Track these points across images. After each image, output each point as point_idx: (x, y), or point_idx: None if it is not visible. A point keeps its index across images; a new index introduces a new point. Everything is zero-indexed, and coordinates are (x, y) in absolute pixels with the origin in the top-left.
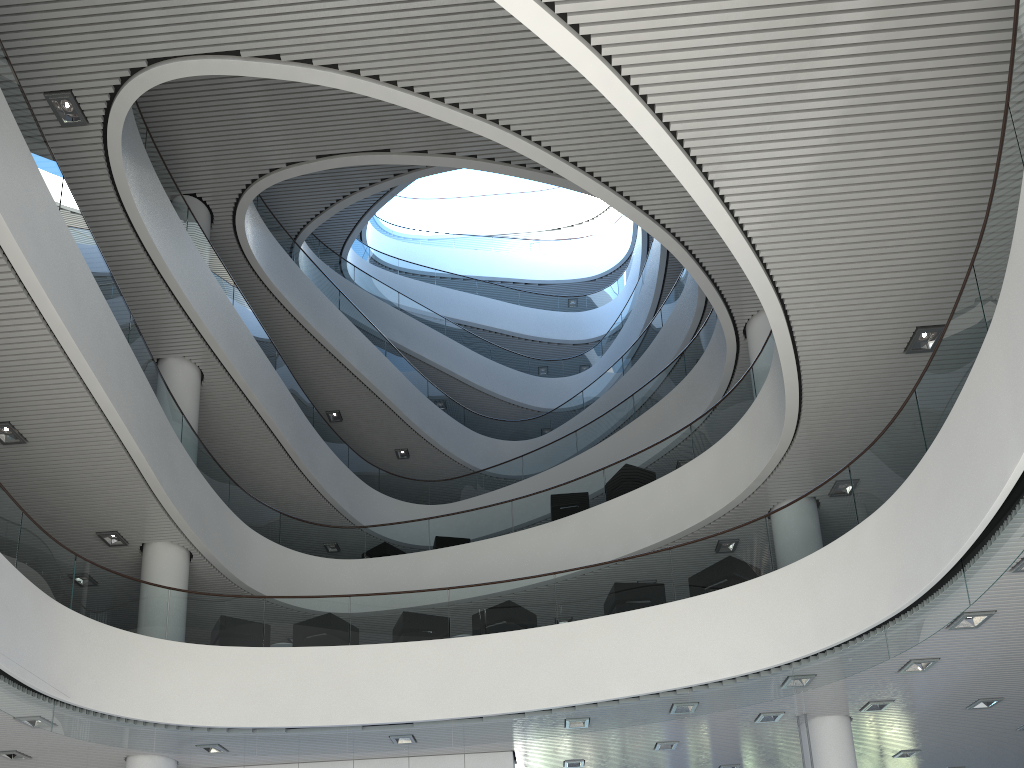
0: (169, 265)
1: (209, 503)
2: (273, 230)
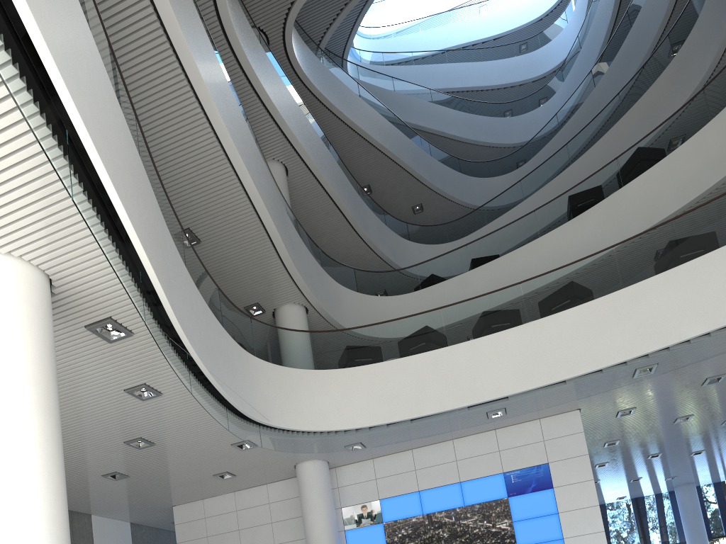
0: (260, 80)
1: (313, 268)
2: (306, 44)
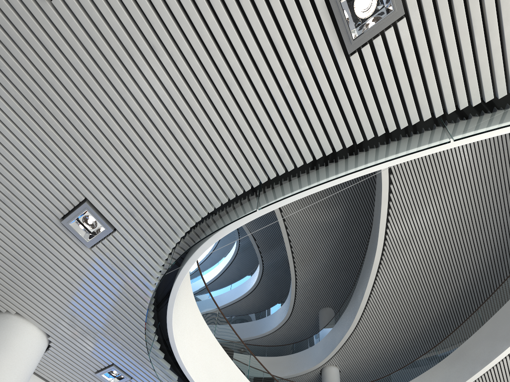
0: None
1: None
2: None
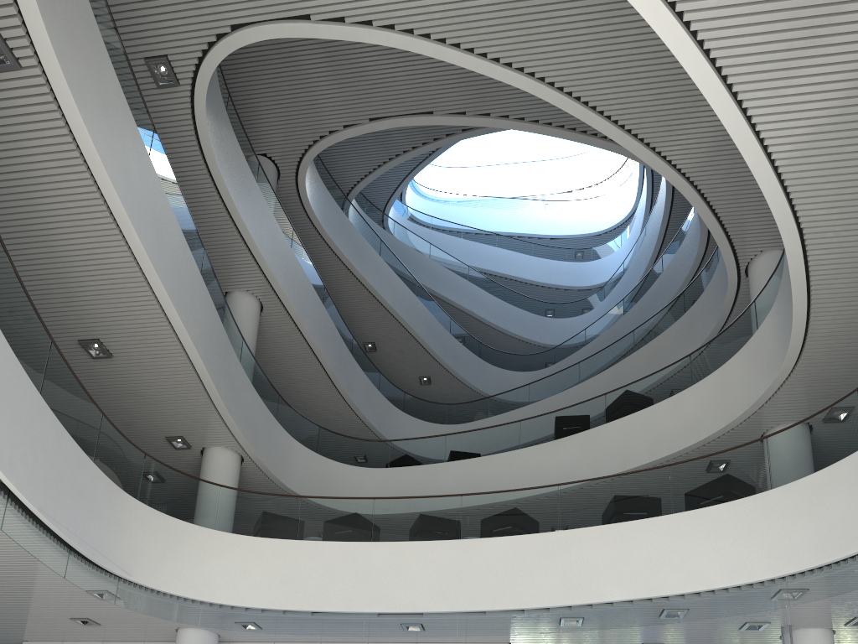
0: (239, 210)
1: (260, 415)
2: (329, 187)
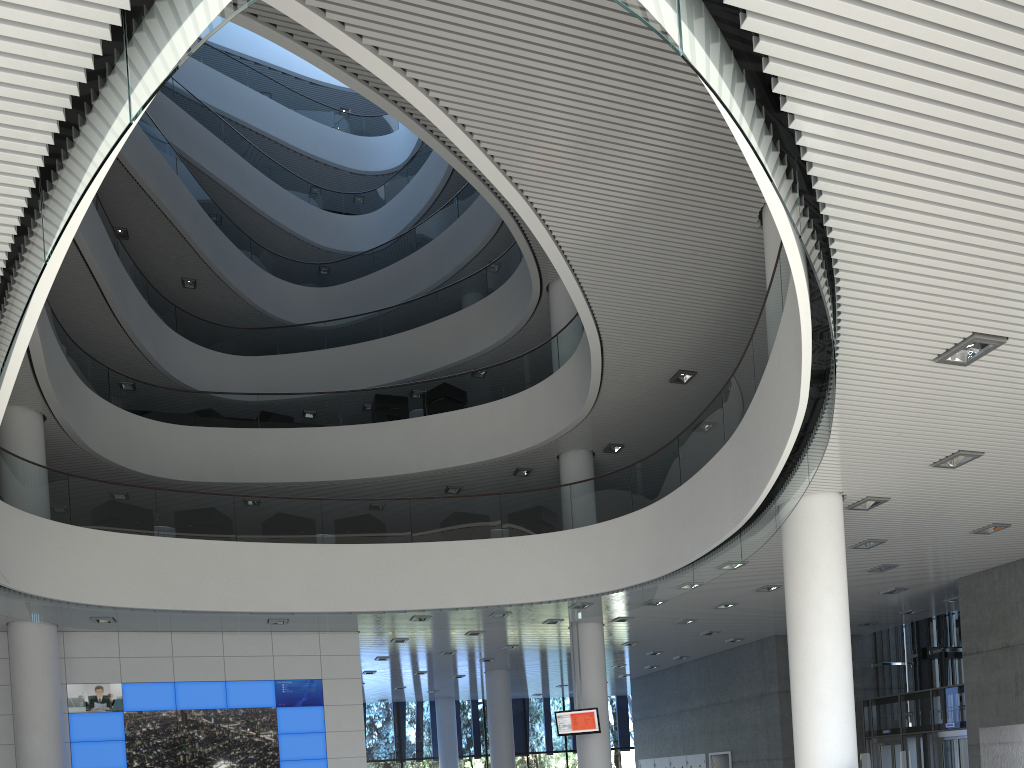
0: None
1: (62, 368)
2: None
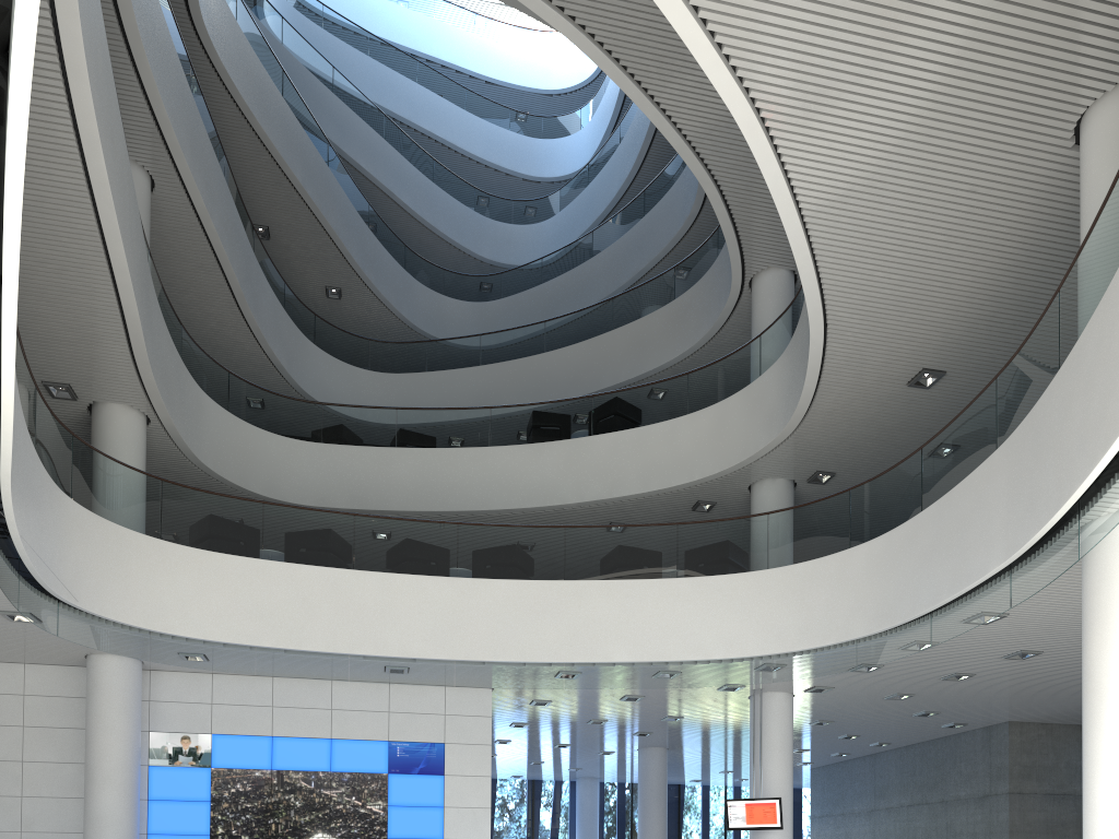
0: (148, 55)
1: (172, 363)
2: None
